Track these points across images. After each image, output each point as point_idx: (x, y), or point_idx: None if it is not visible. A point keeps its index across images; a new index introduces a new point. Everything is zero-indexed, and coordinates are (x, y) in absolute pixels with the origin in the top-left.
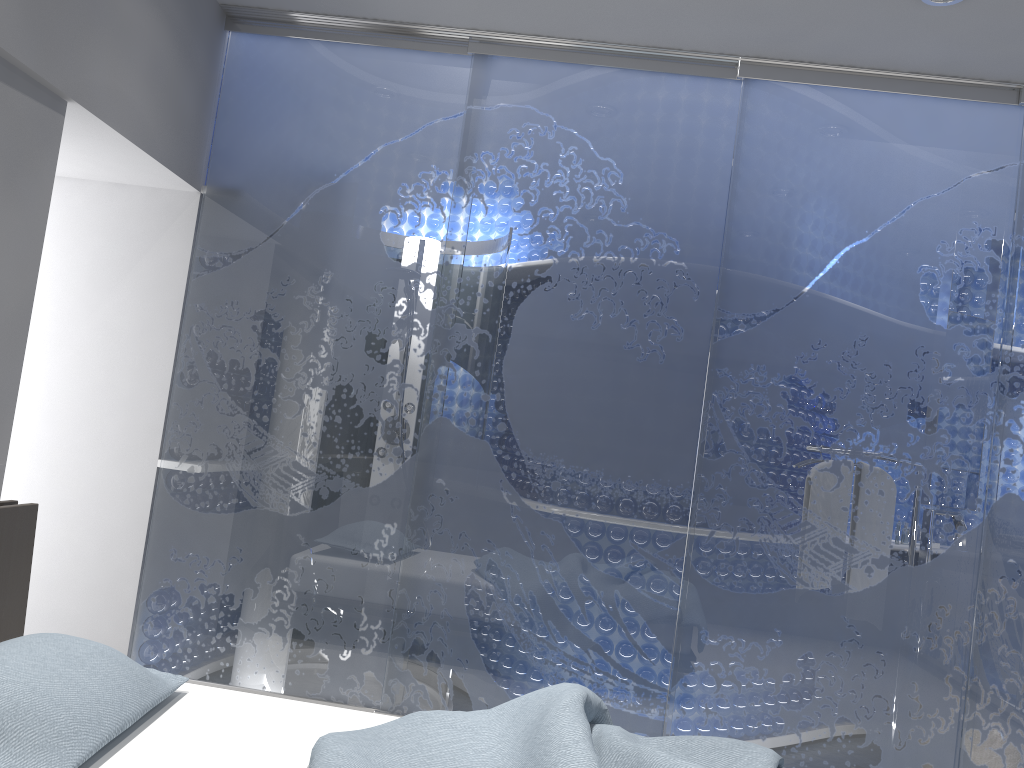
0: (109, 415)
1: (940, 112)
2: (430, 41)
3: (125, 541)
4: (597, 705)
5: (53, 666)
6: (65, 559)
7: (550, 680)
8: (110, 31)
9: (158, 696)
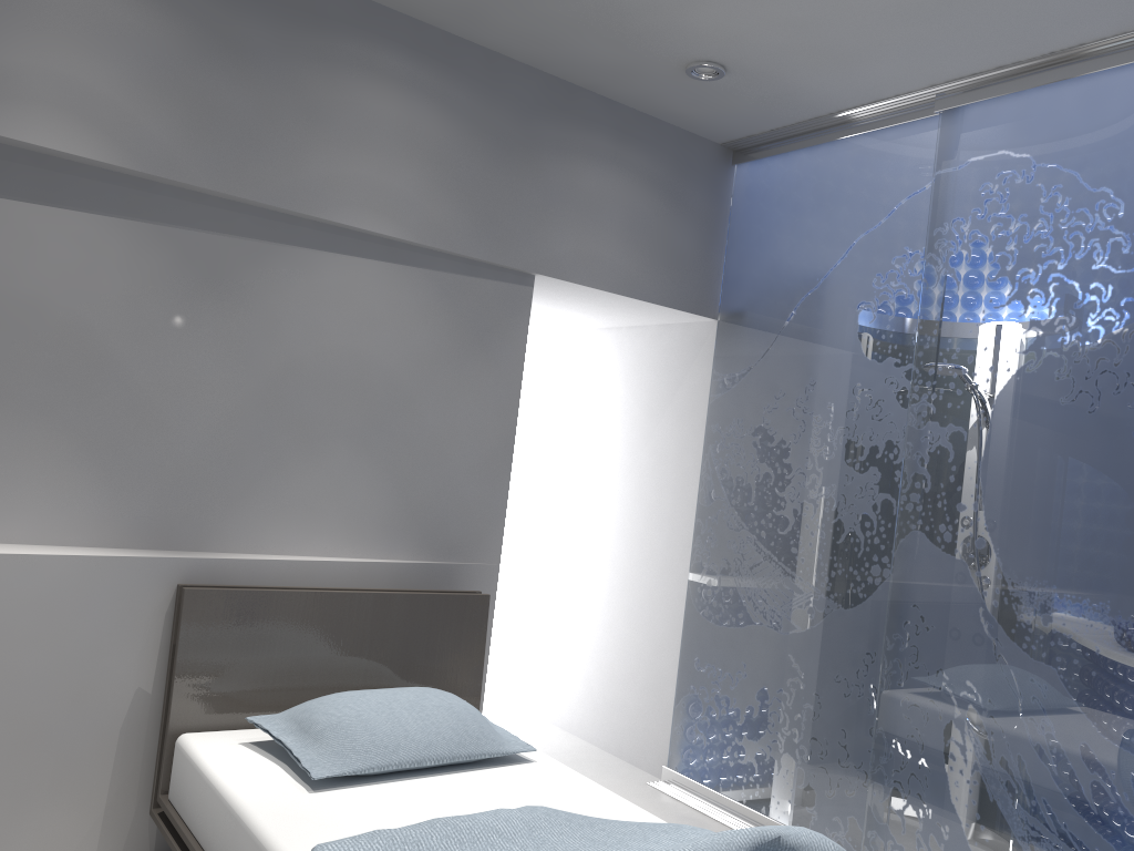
0: (657, 531)
1: None
2: (899, 113)
3: (667, 647)
4: None
5: (394, 706)
6: (630, 658)
7: None
8: (571, 209)
9: (480, 752)
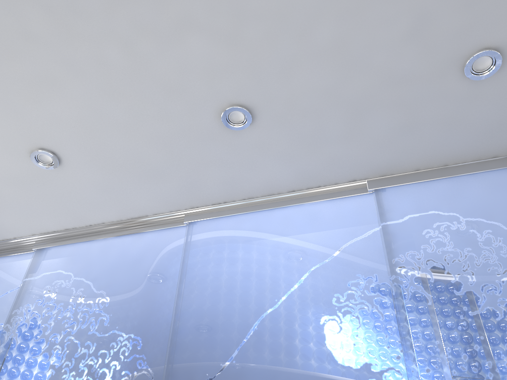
0: None
1: (316, 210)
2: (16, 249)
3: None
4: None
5: None
6: None
7: None
8: None
9: None
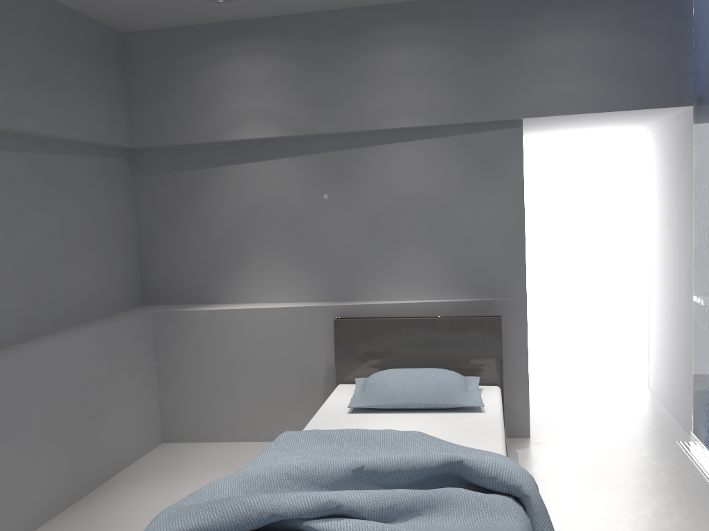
0: (682, 266)
1: None
2: None
3: (690, 349)
4: (508, 484)
5: (406, 377)
6: (678, 356)
7: None
8: (541, 69)
9: (444, 403)
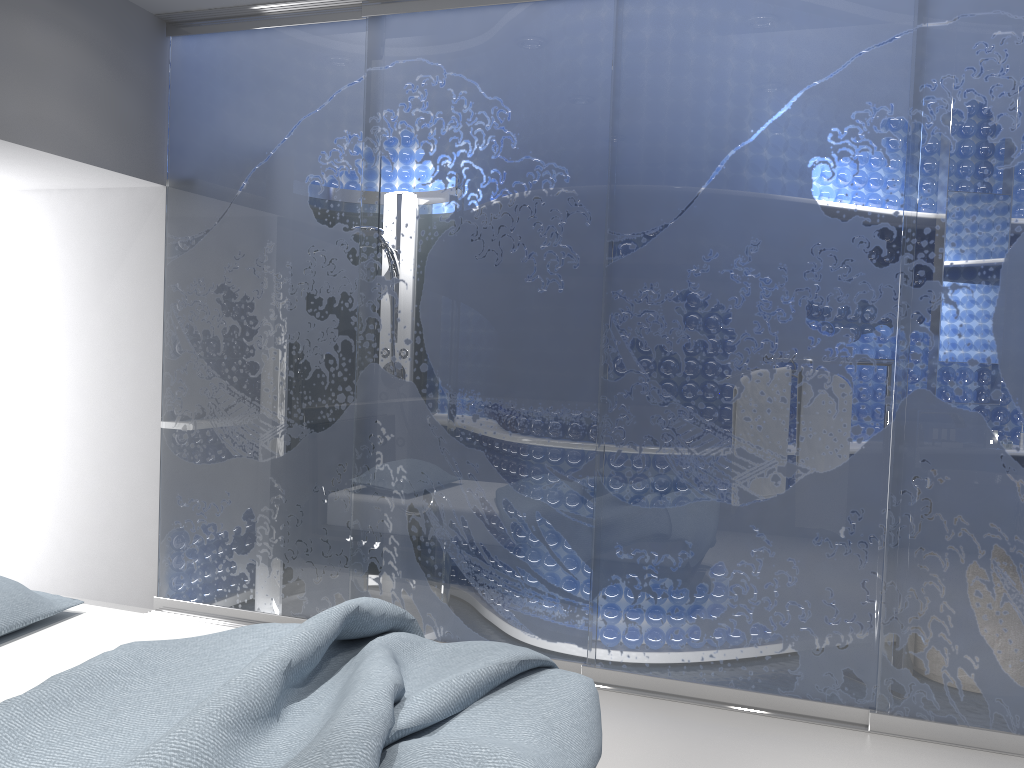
0: (122, 387)
1: None
2: (331, 12)
3: (145, 491)
4: (396, 616)
5: None
6: (105, 509)
7: (486, 596)
8: (18, 69)
9: (34, 615)
